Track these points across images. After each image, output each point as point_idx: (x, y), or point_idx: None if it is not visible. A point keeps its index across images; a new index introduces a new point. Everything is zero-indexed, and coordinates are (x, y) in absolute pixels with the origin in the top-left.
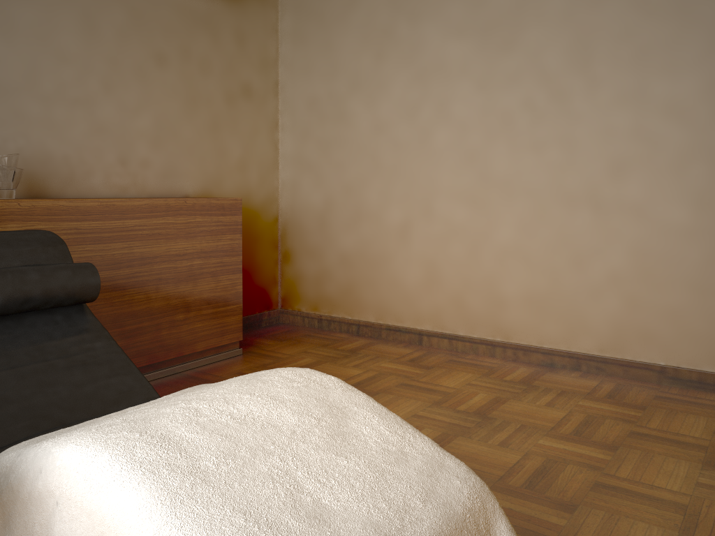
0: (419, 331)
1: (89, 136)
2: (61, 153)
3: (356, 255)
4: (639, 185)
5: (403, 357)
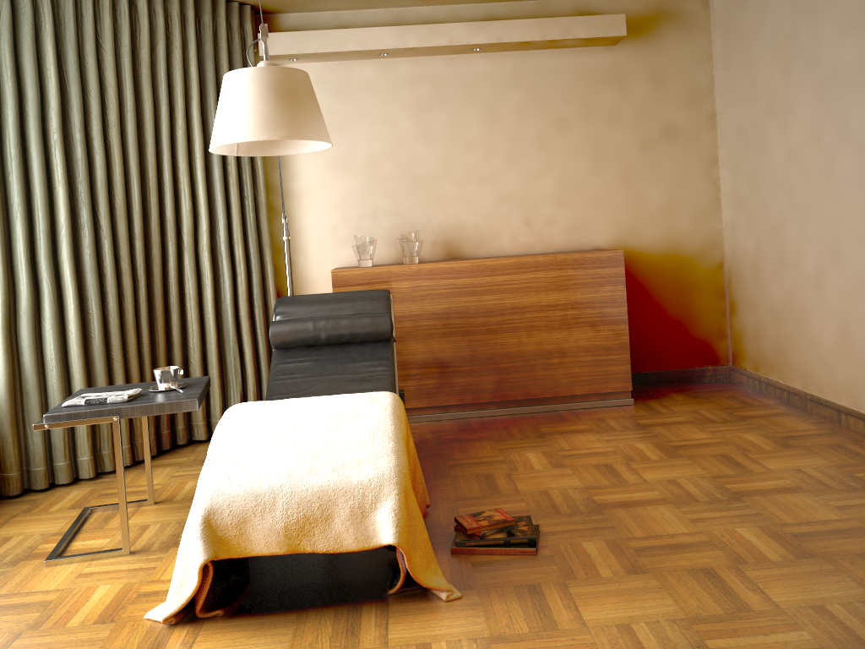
0: (838, 406)
1: (495, 205)
2: (472, 221)
3: (782, 308)
4: None
5: (786, 433)
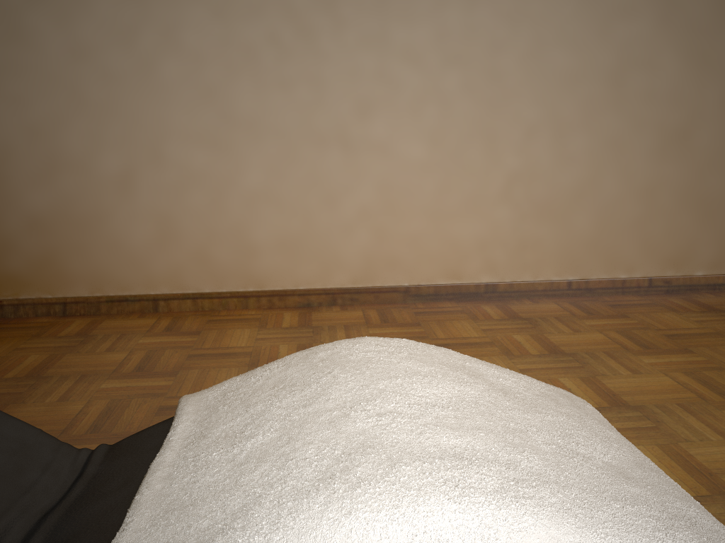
0: (154, 296)
1: None
2: None
3: (54, 216)
4: (383, 125)
5: (155, 328)
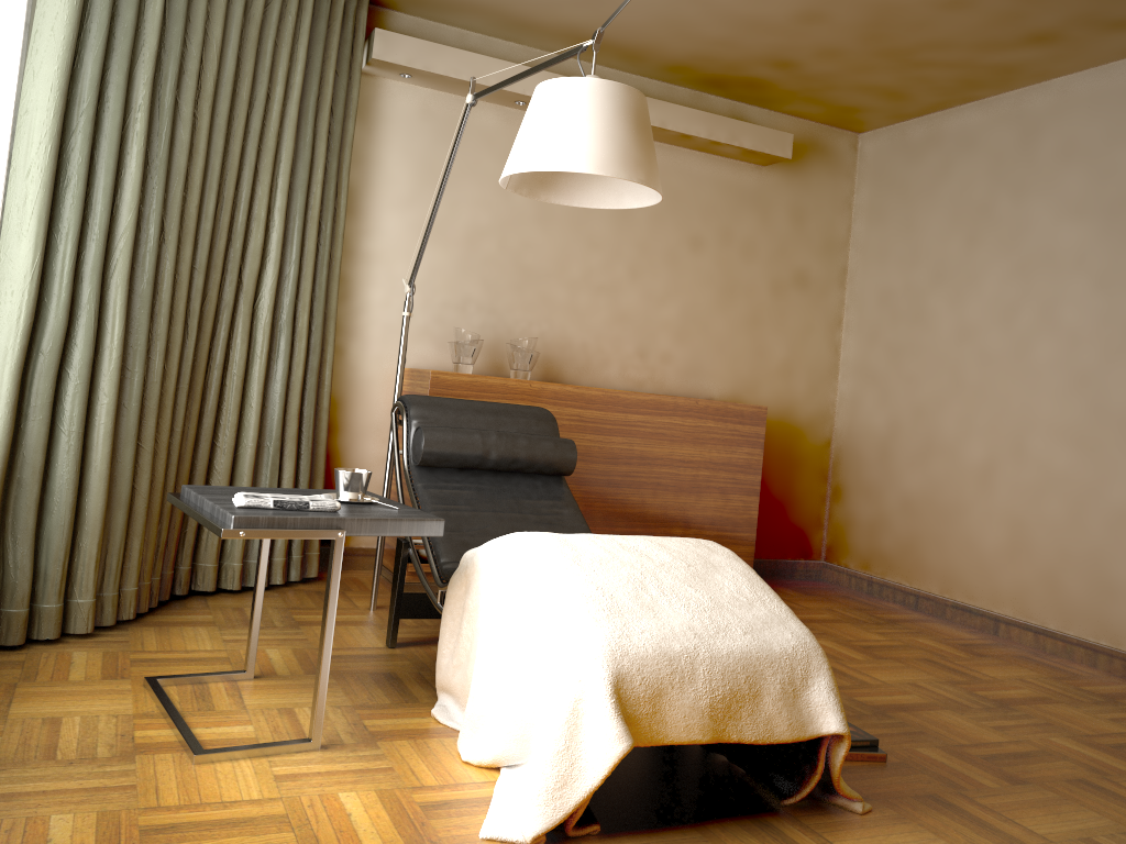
0: (996, 615)
1: (609, 324)
2: (579, 340)
3: (922, 500)
4: None
5: (956, 640)
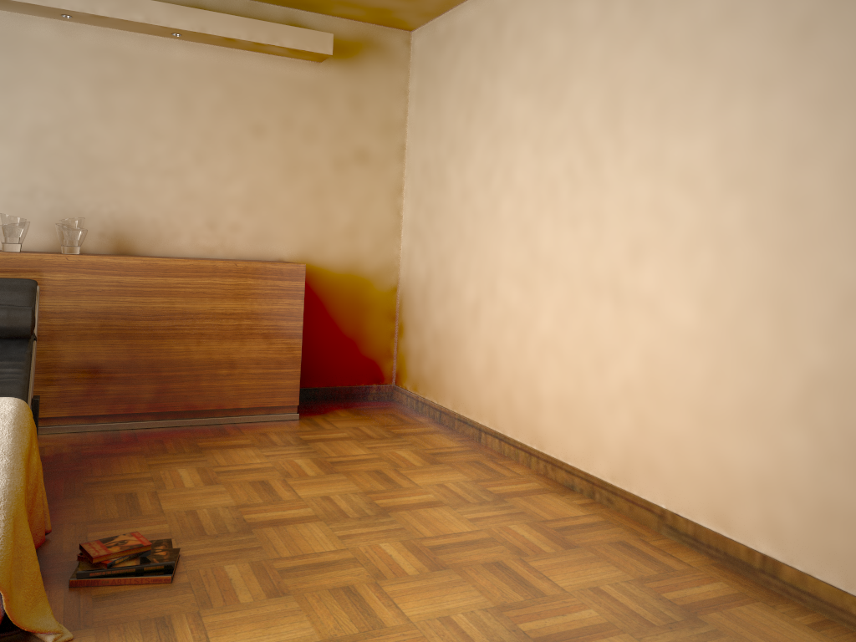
0: (480, 426)
1: (178, 202)
2: (150, 216)
3: (443, 333)
4: (653, 274)
5: (434, 449)
